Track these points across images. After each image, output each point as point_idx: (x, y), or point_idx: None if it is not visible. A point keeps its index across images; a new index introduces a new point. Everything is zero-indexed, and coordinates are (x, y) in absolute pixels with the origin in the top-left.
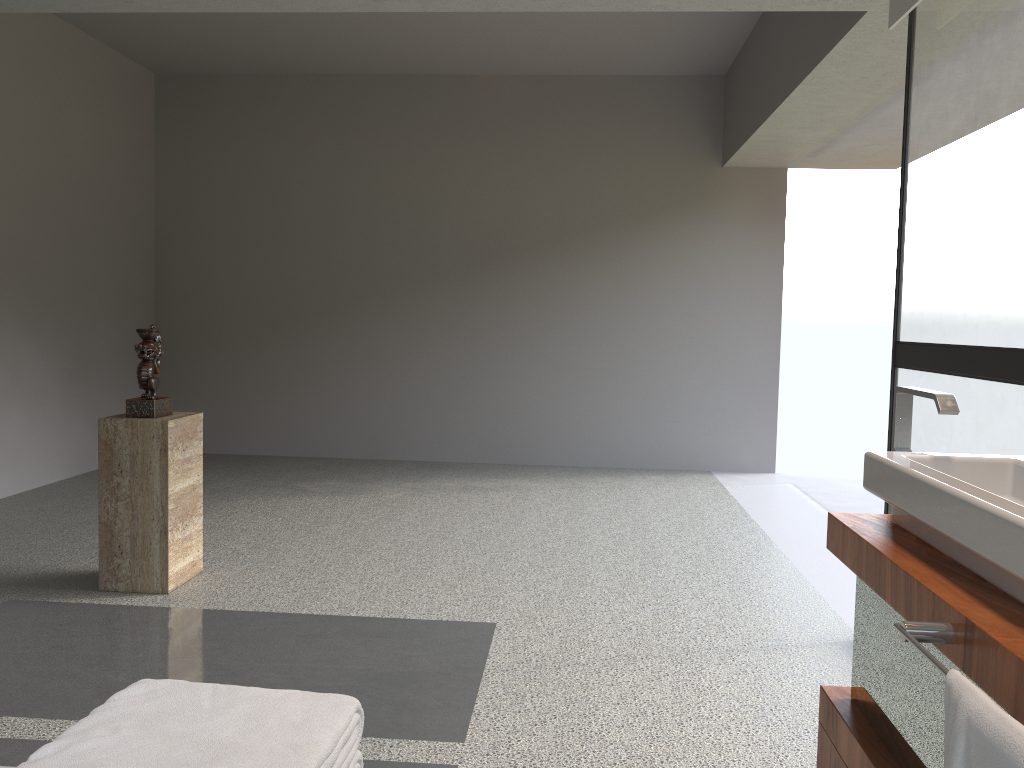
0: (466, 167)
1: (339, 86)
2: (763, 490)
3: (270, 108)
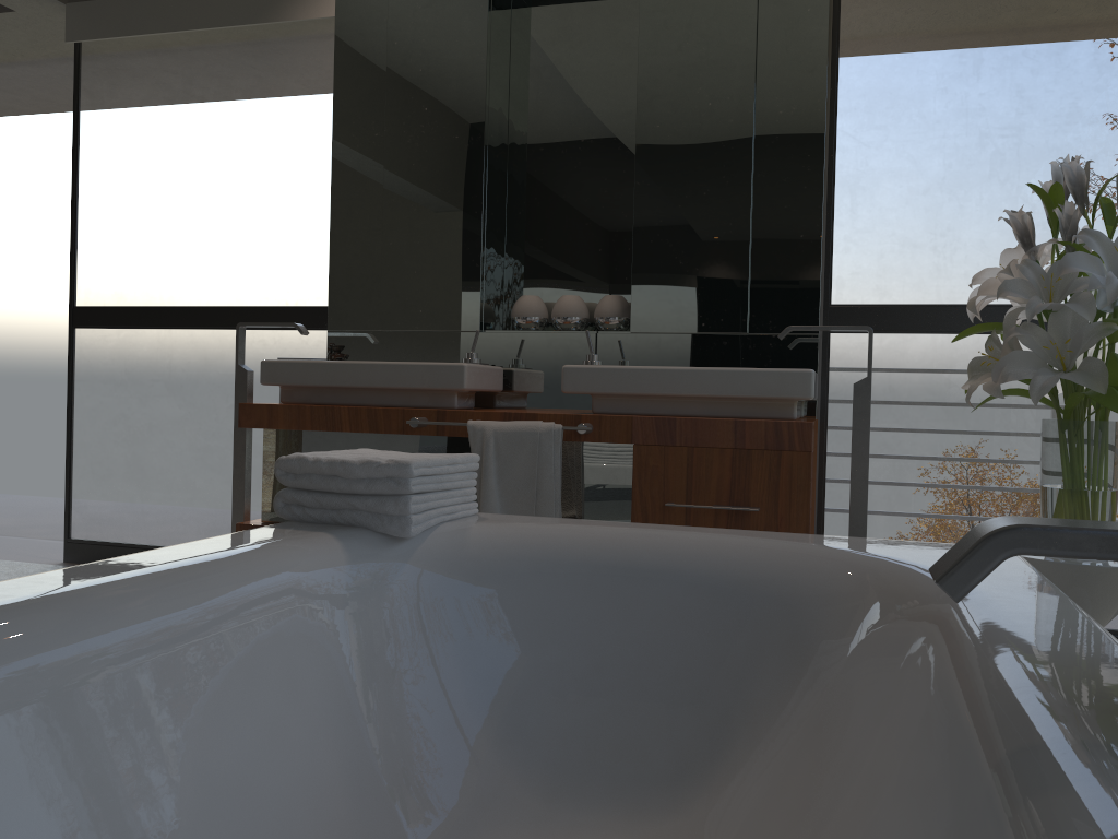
0: None
1: None
2: None
3: None
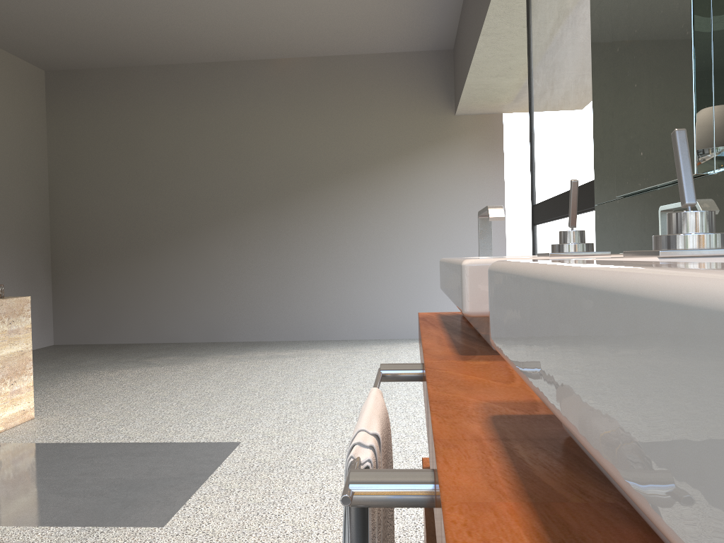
0: (270, 125)
1: (177, 72)
2: None
3: (128, 91)
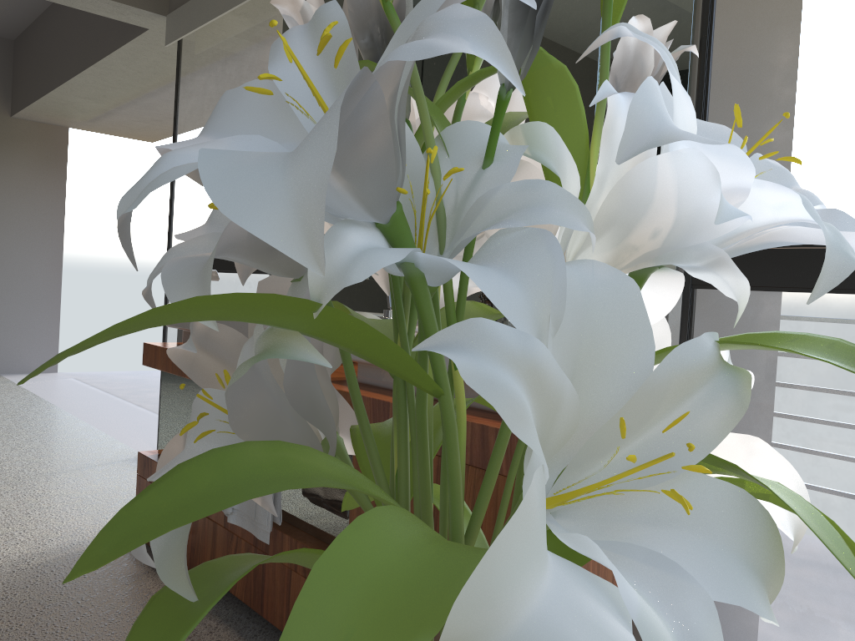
0: None
1: None
2: (51, 383)
3: None
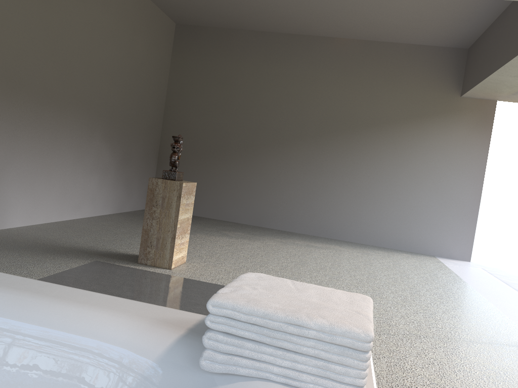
0: (324, 83)
1: (265, 37)
2: (466, 269)
3: (229, 45)
